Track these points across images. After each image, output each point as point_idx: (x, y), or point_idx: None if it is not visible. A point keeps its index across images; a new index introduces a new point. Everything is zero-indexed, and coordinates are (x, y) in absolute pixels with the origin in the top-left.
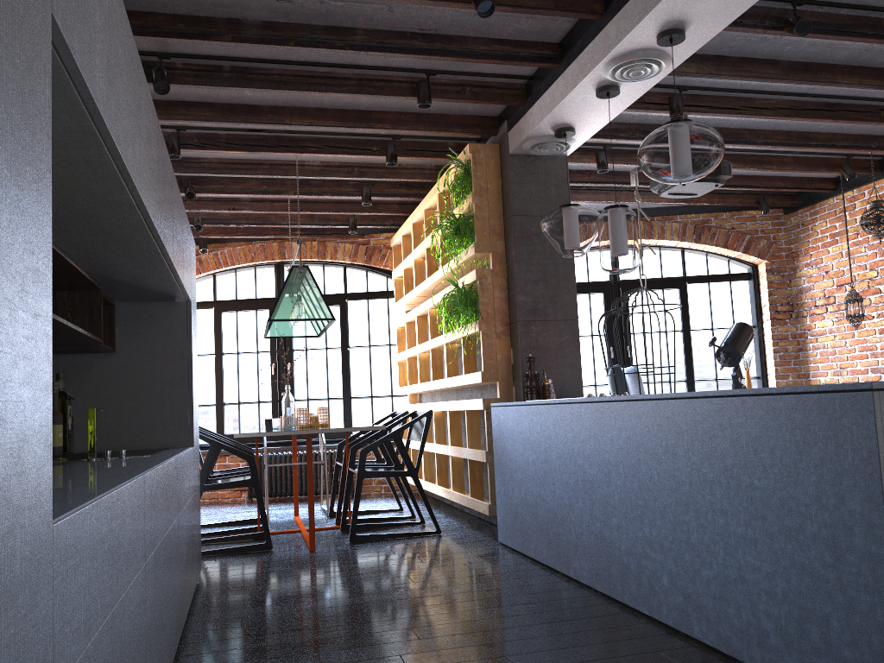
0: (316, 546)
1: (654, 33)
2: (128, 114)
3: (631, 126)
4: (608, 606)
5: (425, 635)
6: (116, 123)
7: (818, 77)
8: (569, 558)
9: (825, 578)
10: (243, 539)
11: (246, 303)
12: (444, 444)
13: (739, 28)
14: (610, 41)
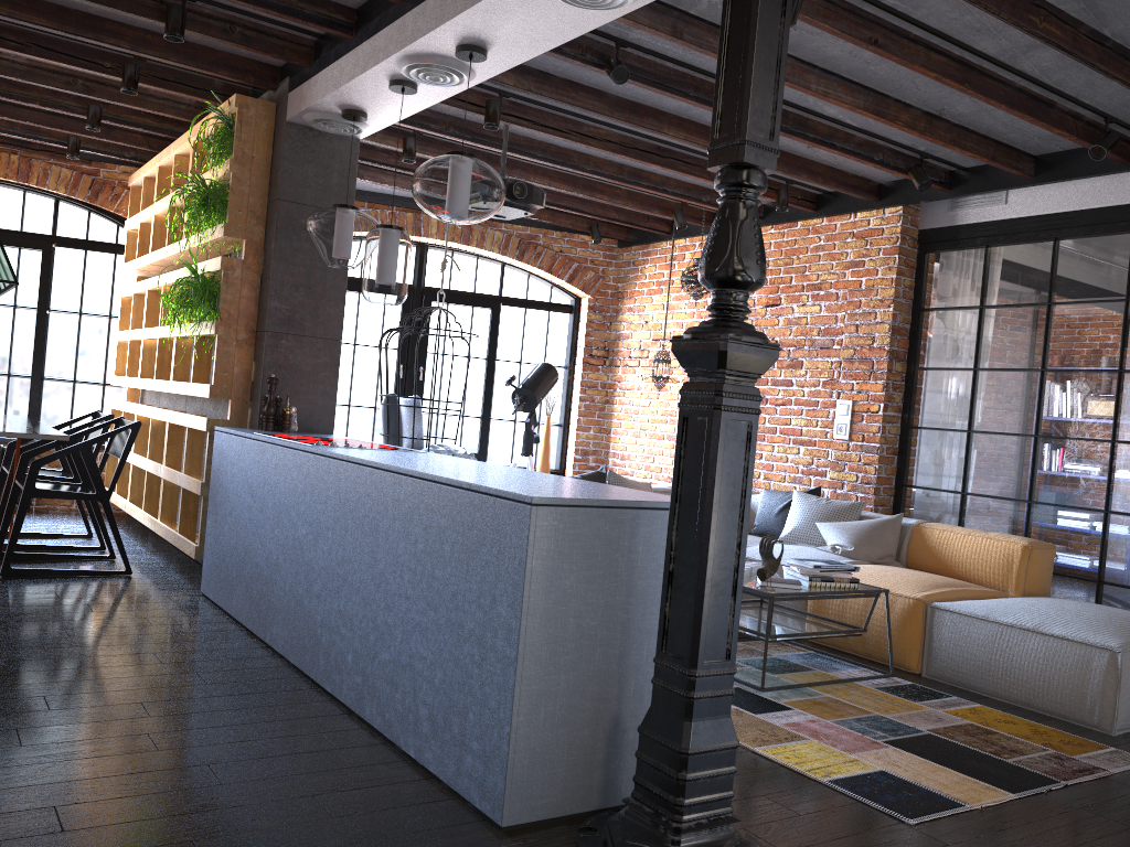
0: None
1: (453, 43)
2: None
3: (446, 118)
4: (293, 680)
5: (58, 706)
6: None
7: (645, 122)
8: (268, 623)
9: (471, 674)
10: None
11: None
12: (160, 460)
13: (557, 55)
14: (406, 36)
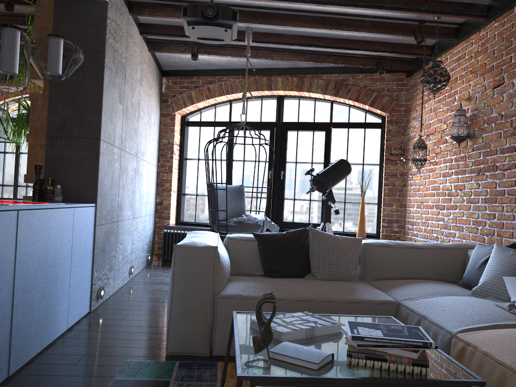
0: None
1: None
2: None
3: None
4: None
5: None
6: None
7: None
8: None
9: None
10: None
11: None
12: None
13: None
14: None
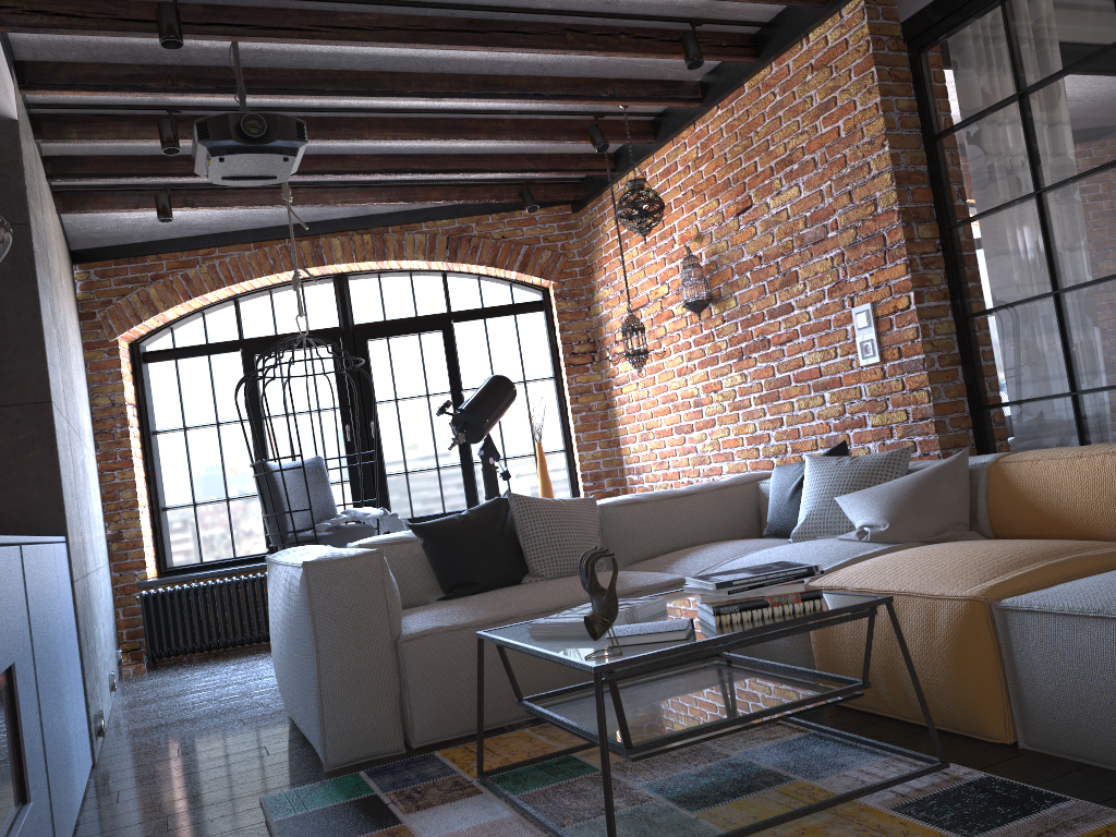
0: None
1: None
2: None
3: (170, 70)
4: None
5: None
6: None
7: None
8: None
9: None
10: None
11: None
12: None
13: None
14: None
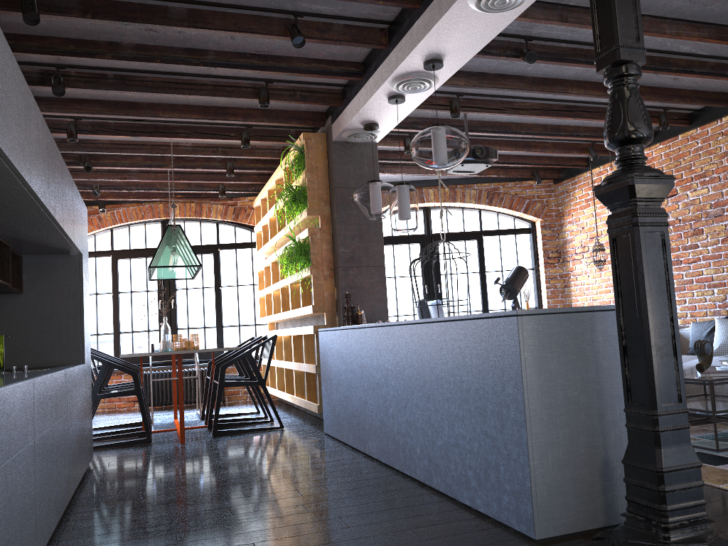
0: (186, 439)
1: (421, 61)
2: (19, 132)
3: (427, 120)
4: (385, 471)
5: (250, 494)
6: (8, 142)
7: (554, 88)
8: (365, 440)
9: (497, 439)
10: (130, 436)
11: (138, 252)
12: (291, 361)
13: (488, 56)
14: (392, 66)
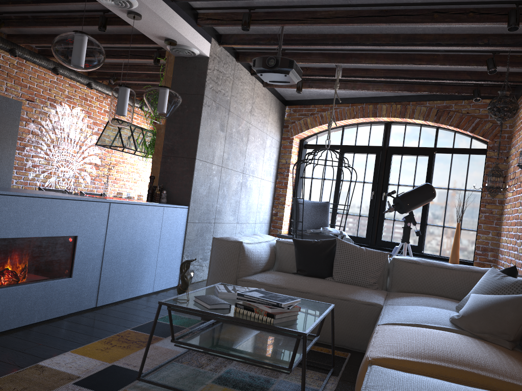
0: None
1: None
2: None
3: (269, 36)
4: None
5: None
6: None
7: None
8: None
9: None
10: None
11: None
12: None
13: None
14: None
